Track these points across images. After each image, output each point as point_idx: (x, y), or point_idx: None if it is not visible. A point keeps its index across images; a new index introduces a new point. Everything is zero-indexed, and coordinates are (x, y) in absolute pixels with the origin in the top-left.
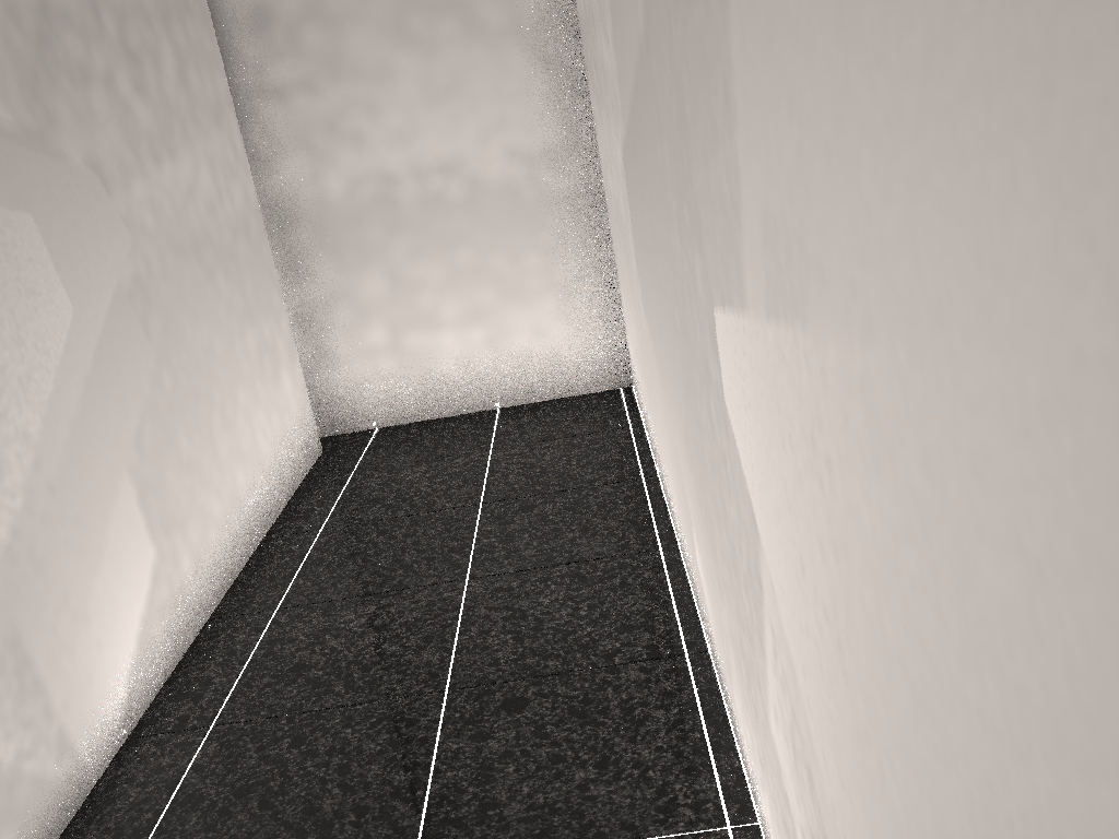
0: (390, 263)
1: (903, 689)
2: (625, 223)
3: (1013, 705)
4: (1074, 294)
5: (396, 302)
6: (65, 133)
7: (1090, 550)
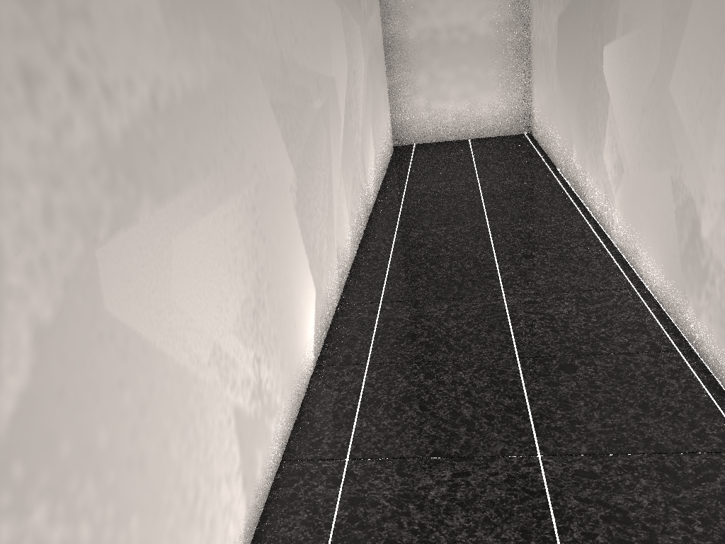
0: (430, 69)
1: (639, 81)
2: (551, 48)
3: (652, 60)
4: (659, 7)
5: (430, 87)
6: (361, 0)
7: (658, 32)
